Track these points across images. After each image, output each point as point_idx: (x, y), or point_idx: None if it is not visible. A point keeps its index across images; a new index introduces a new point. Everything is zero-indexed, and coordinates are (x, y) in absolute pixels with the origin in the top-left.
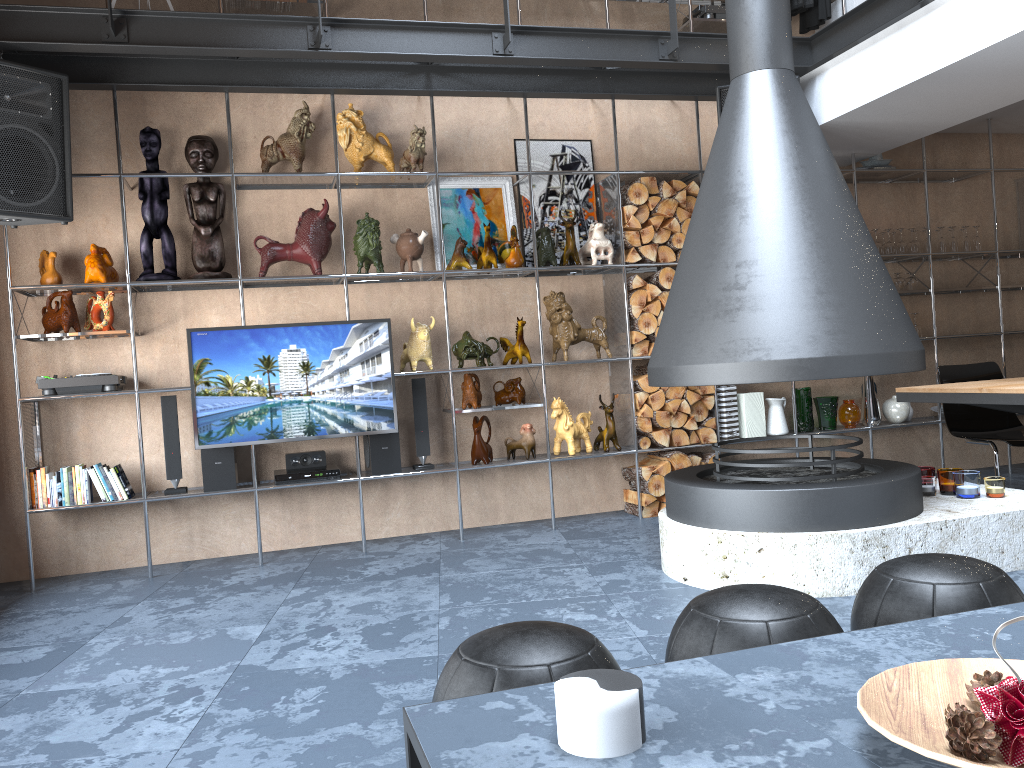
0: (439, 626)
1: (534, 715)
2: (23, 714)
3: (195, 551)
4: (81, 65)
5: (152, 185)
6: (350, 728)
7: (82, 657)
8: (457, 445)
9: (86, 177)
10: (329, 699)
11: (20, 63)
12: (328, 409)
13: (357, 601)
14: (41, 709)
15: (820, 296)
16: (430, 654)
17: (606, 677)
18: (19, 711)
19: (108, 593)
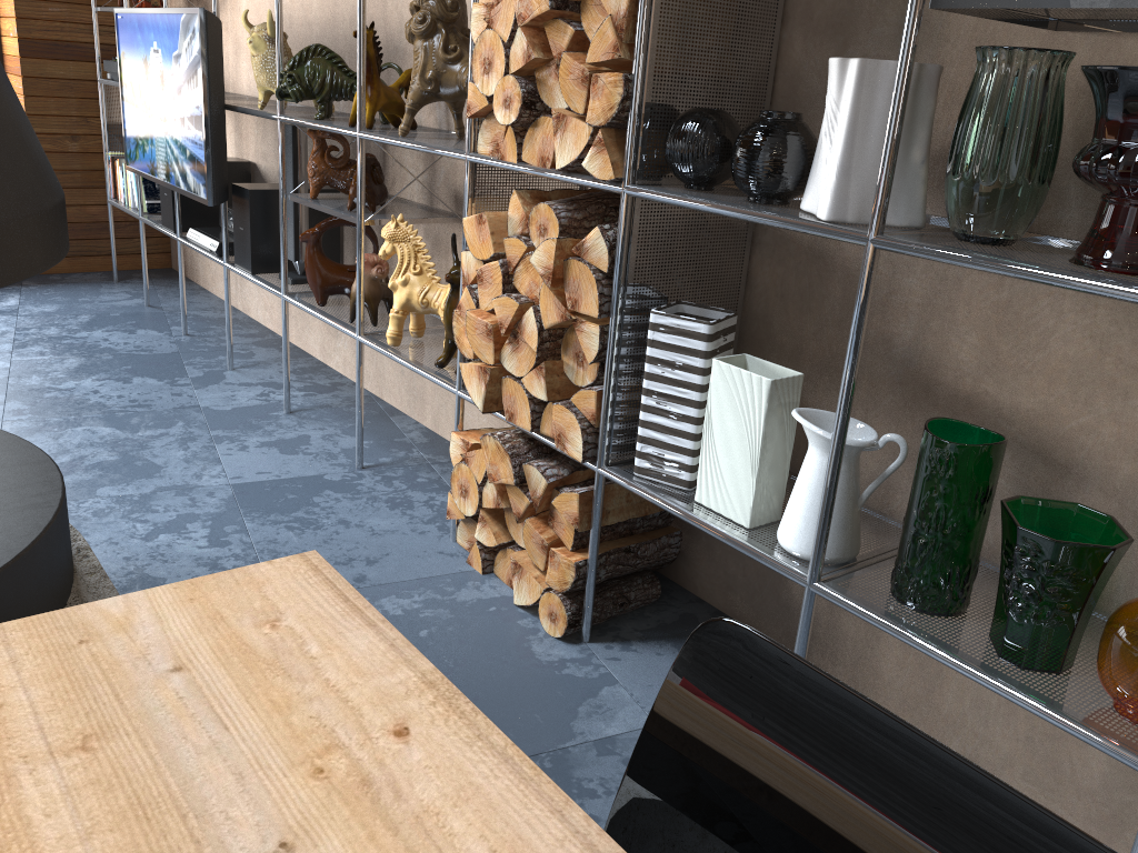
0: None
1: None
2: None
3: (238, 299)
4: None
5: None
6: None
7: None
8: (283, 256)
9: None
10: None
11: None
12: (174, 148)
13: None
14: None
15: None
16: None
17: None
18: None
19: (77, 302)
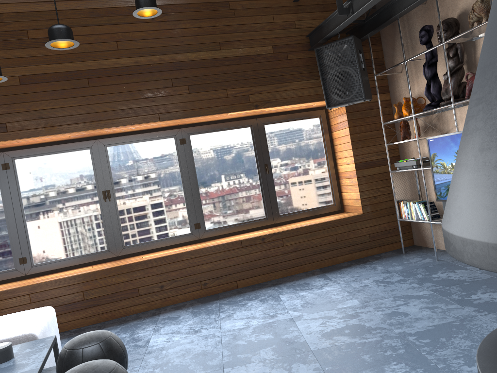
0: (361, 340)
1: (28, 350)
2: (259, 302)
3: None
4: (383, 15)
5: (426, 58)
6: (225, 353)
7: (315, 290)
8: None
9: (395, 67)
10: (257, 342)
11: (333, 41)
12: None
13: (407, 310)
14: (263, 303)
15: (480, 154)
16: (312, 348)
17: (2, 346)
18: (262, 301)
19: (405, 264)
